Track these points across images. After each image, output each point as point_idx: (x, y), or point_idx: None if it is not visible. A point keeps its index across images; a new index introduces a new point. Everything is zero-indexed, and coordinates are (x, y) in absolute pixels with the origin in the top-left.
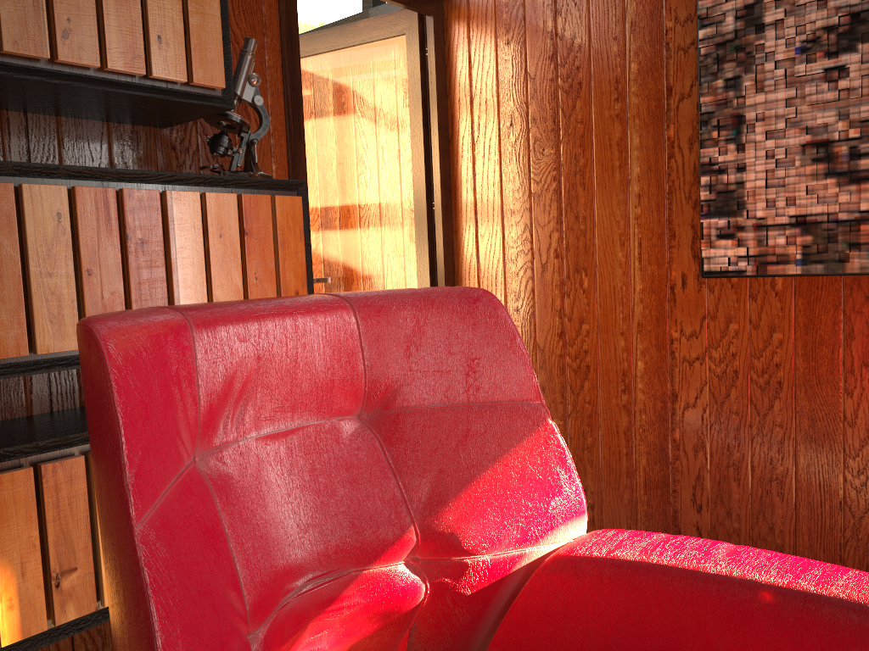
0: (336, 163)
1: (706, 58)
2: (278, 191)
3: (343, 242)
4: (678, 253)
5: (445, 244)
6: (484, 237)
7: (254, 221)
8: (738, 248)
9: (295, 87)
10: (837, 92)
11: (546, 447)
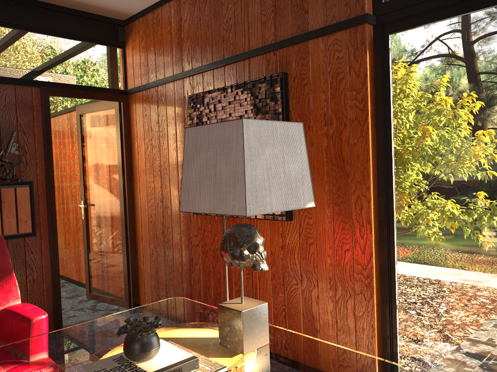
0: (94, 157)
1: None
2: (20, 185)
3: (97, 190)
4: None
5: (128, 193)
6: (141, 191)
7: (6, 197)
8: None
9: (48, 139)
10: None
11: (10, 279)
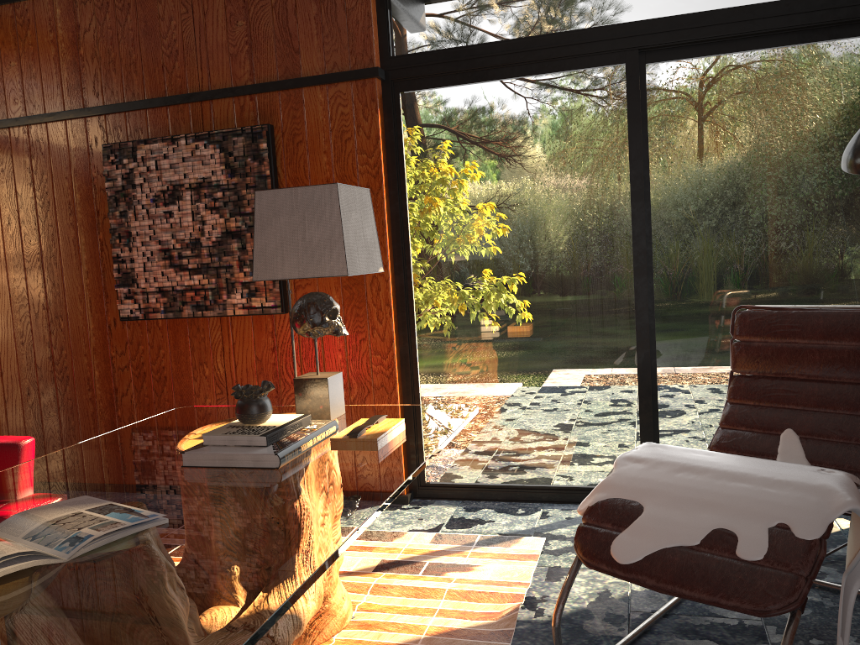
0: None
1: (110, 198)
2: None
3: None
4: (111, 306)
5: None
6: None
7: None
8: (135, 304)
9: None
10: (170, 224)
11: None
